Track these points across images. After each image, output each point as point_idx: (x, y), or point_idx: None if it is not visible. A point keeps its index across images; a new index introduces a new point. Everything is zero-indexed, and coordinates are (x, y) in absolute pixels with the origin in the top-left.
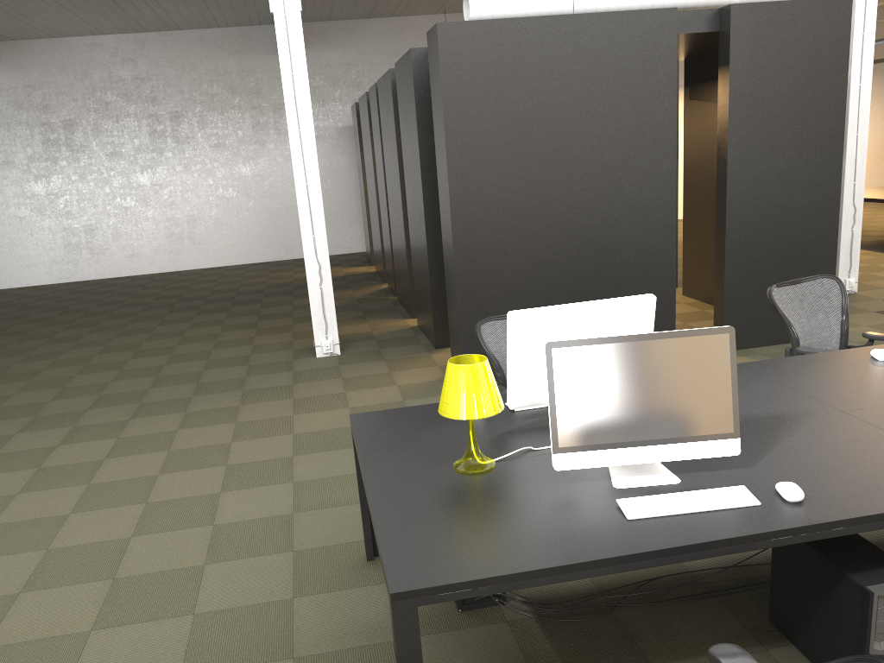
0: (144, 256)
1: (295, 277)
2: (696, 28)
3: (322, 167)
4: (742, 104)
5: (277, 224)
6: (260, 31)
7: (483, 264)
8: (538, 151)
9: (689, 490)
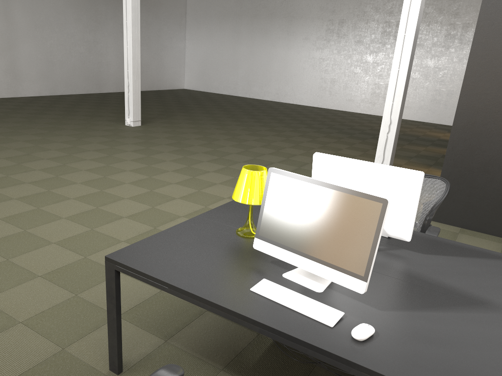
0: (355, 102)
1: (426, 134)
2: None
3: None
4: None
5: (438, 100)
6: None
7: (470, 144)
8: None
9: (313, 298)
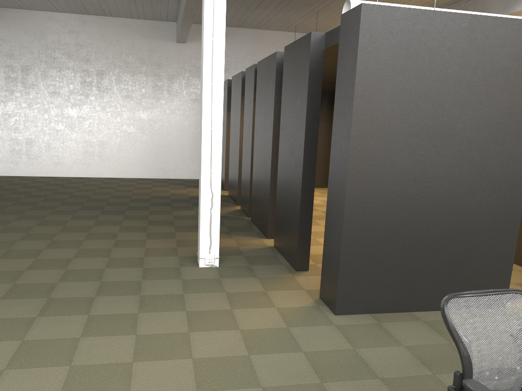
0: (65, 164)
1: (171, 192)
2: None
3: (195, 120)
4: None
5: (160, 154)
6: (166, 25)
7: (367, 215)
8: (427, 125)
9: None
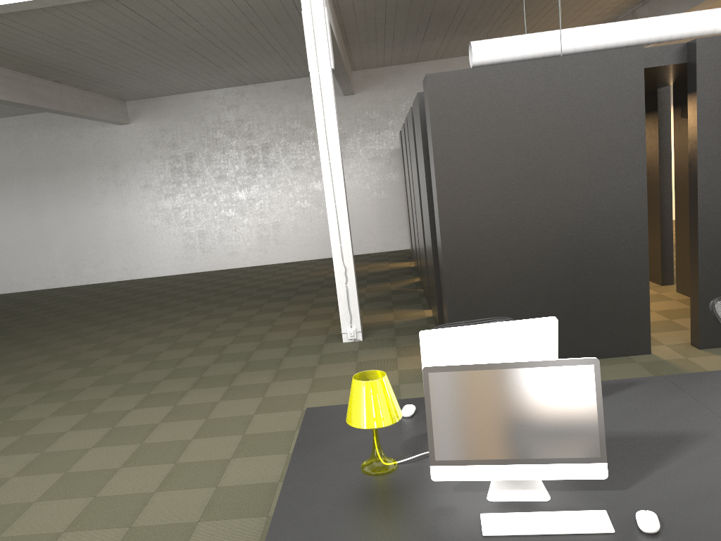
0: (240, 254)
1: None
2: (664, 61)
3: (377, 182)
4: (711, 125)
5: None
6: None
7: (468, 270)
8: (516, 174)
9: (553, 510)
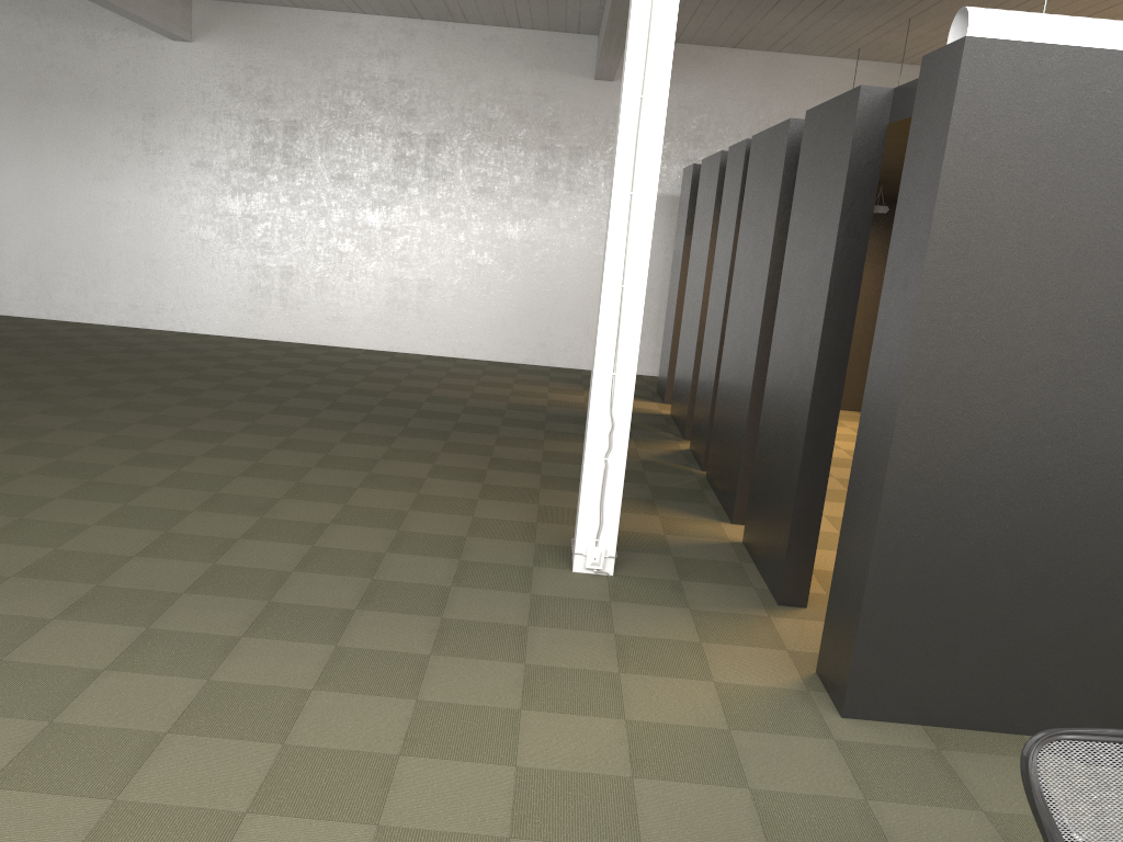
0: (351, 323)
1: (551, 399)
2: None
3: None
4: None
5: (539, 314)
6: (576, 42)
7: (936, 508)
8: (1102, 317)
9: None
